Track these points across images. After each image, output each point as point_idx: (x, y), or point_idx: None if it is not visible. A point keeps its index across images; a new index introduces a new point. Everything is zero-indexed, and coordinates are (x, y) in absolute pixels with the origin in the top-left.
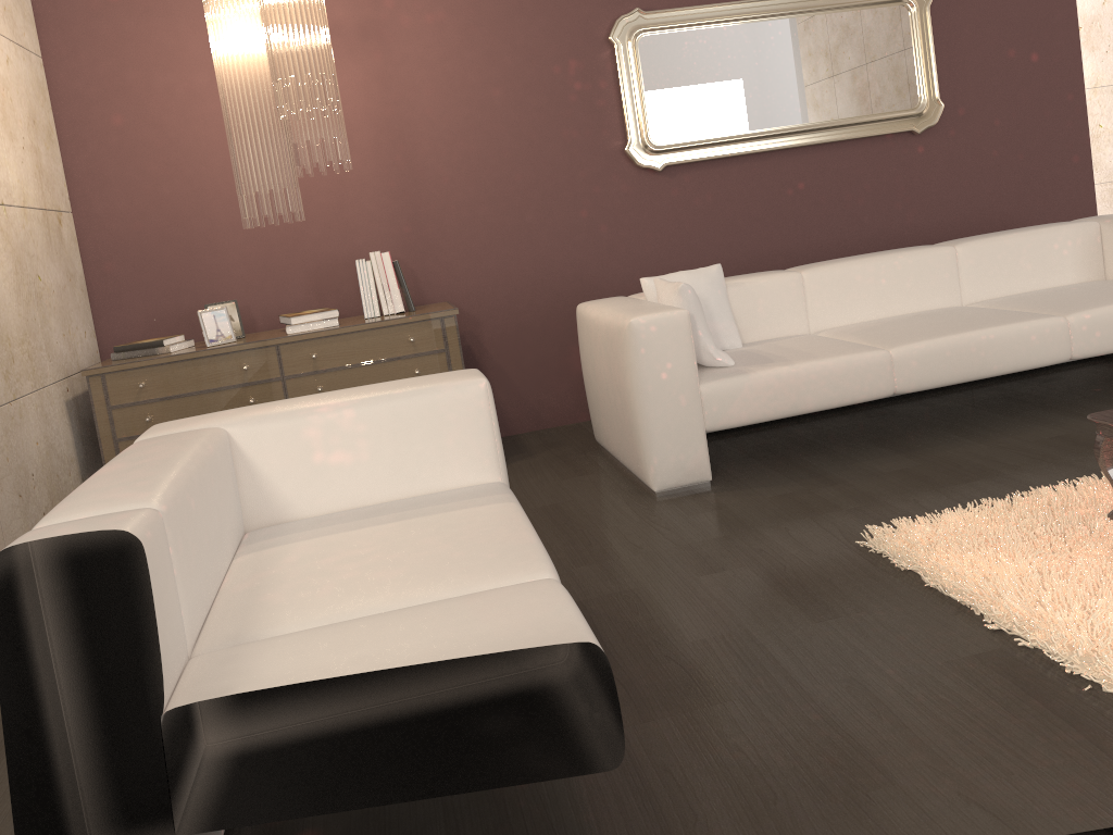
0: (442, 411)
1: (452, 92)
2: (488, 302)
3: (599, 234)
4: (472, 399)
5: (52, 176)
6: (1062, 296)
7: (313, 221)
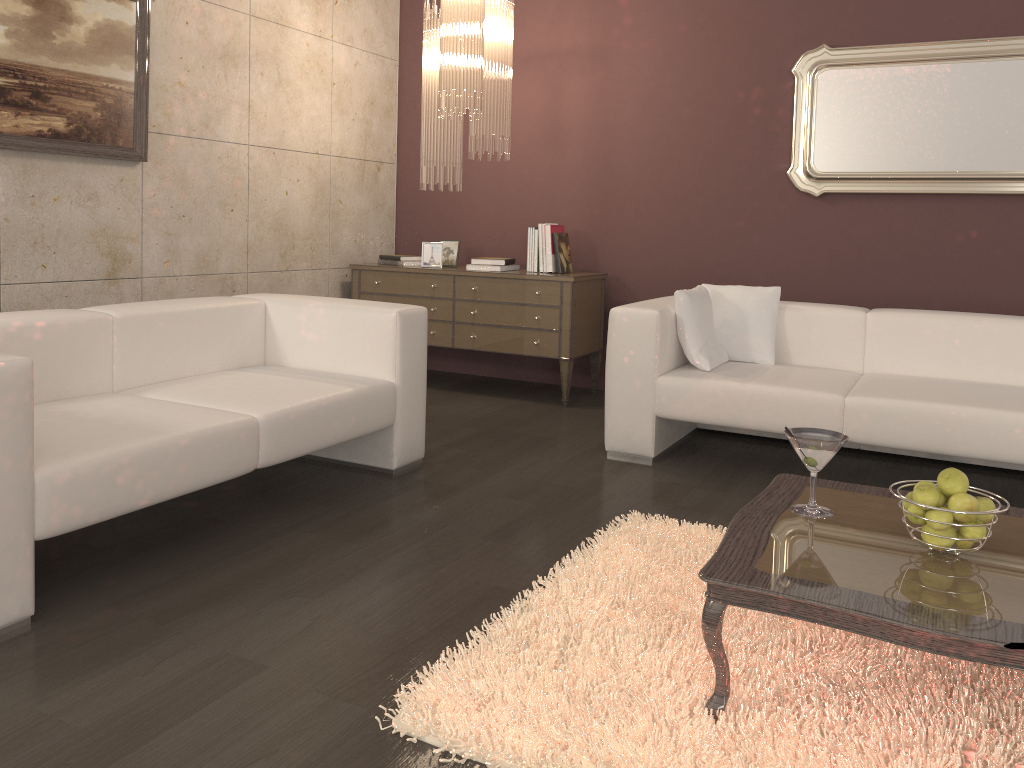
0: (368, 325)
1: (650, 107)
2: (646, 282)
3: (751, 244)
4: (385, 322)
5: (381, 139)
6: None
7: (533, 194)
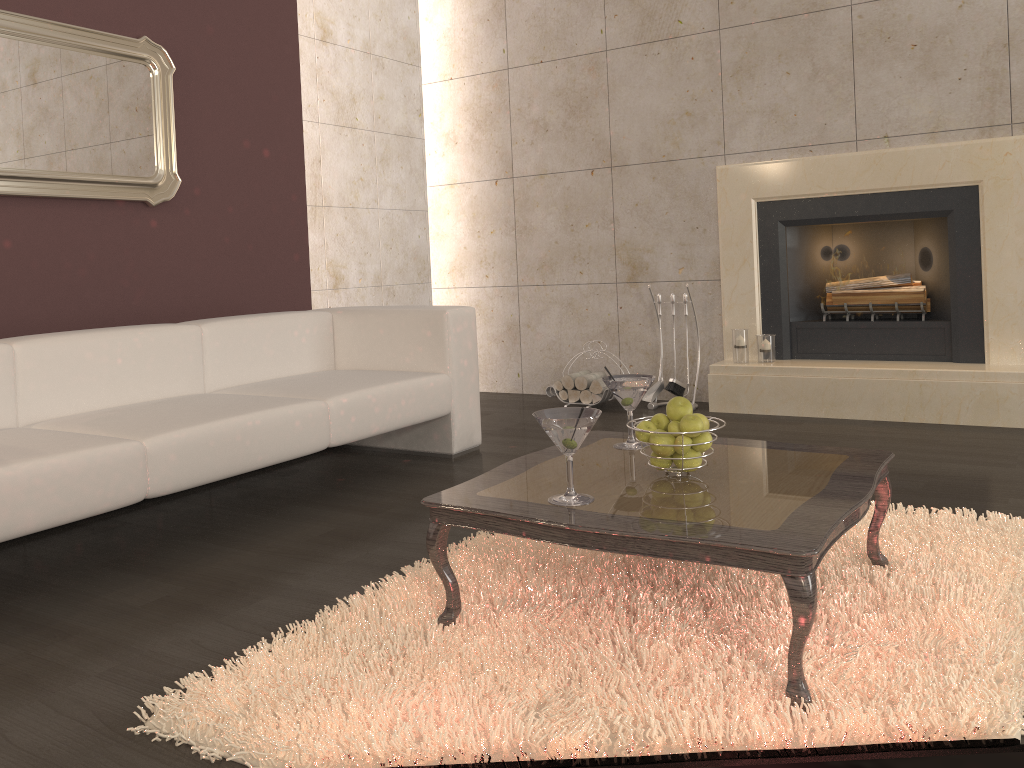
0: None
1: None
2: None
3: None
4: None
5: None
6: (310, 382)
7: None
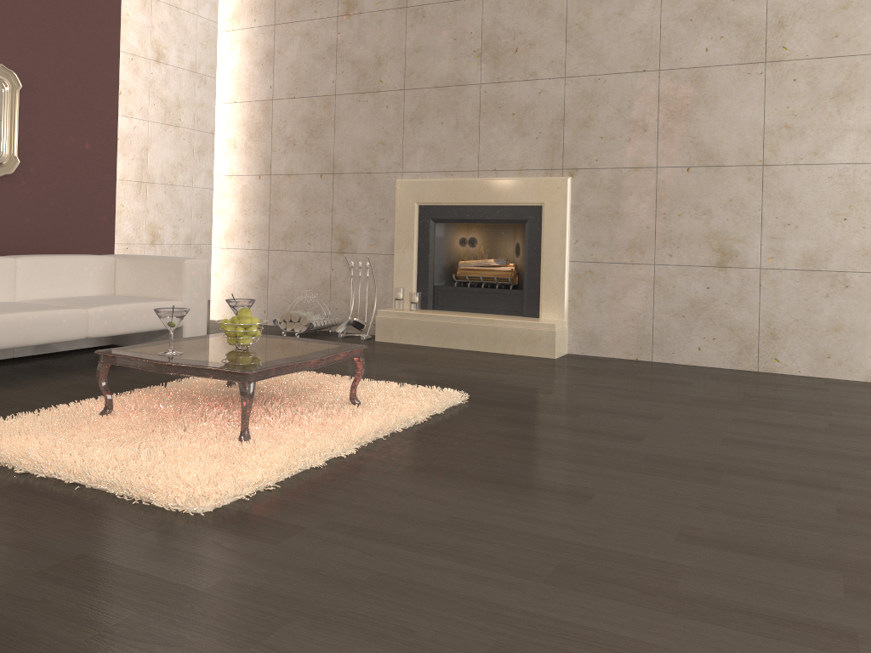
0: None
1: None
2: None
3: None
4: None
5: None
6: (86, 299)
7: None
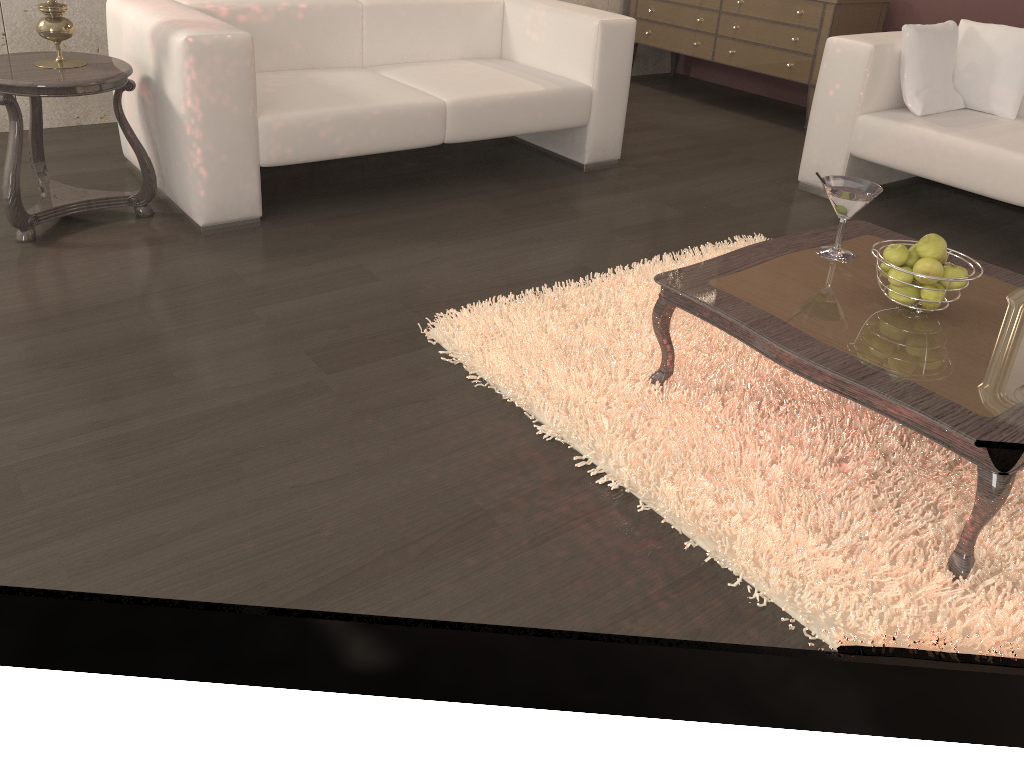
0: (575, 31)
1: None
2: (937, 11)
3: None
4: (589, 30)
5: None
6: None
7: None
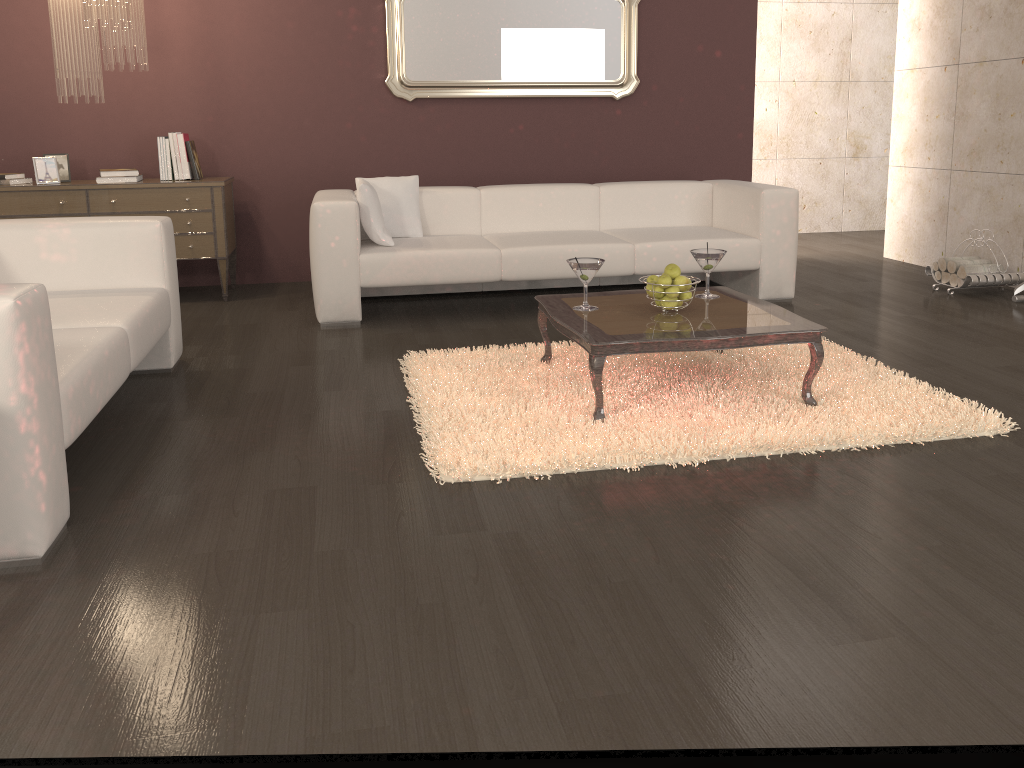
0: (129, 238)
1: (256, 20)
2: (268, 182)
3: (359, 142)
4: (149, 233)
5: None
6: (657, 232)
7: (139, 103)
